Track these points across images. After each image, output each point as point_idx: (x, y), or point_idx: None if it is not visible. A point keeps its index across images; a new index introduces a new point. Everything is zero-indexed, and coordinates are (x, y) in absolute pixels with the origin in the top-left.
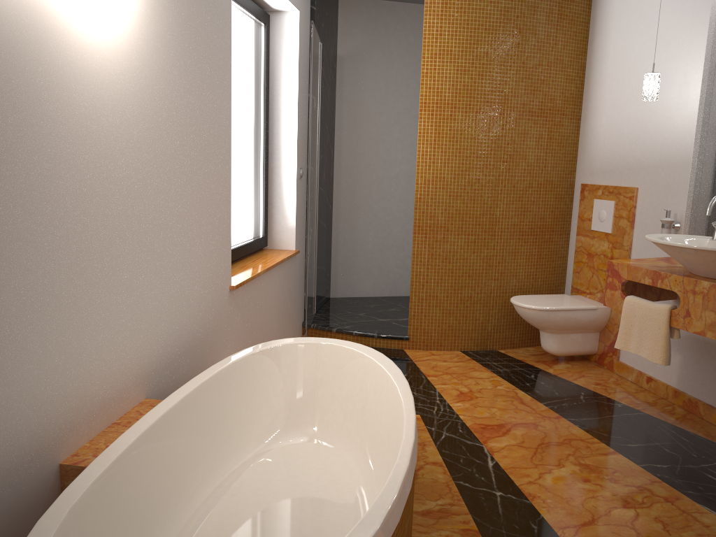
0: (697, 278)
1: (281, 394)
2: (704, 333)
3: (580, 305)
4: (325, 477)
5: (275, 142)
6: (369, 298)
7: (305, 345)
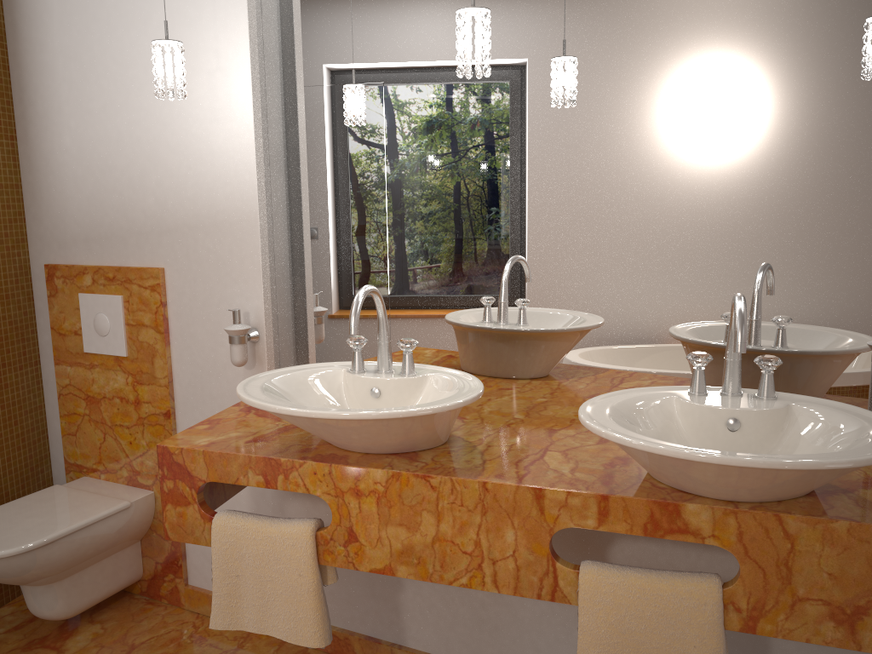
0: (357, 462)
1: None
2: (392, 569)
3: (98, 512)
4: None
5: None
6: None
7: None
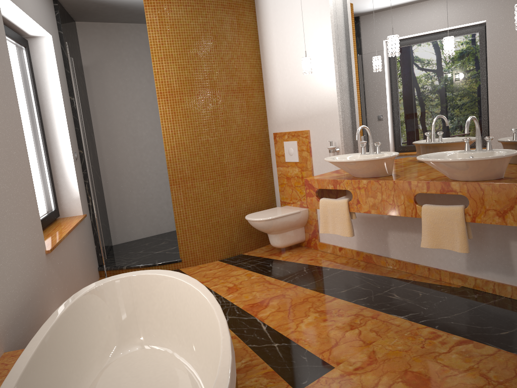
0: (359, 179)
1: (109, 321)
2: (370, 211)
3: (290, 212)
4: (160, 369)
5: (51, 136)
6: (142, 239)
7: (119, 280)
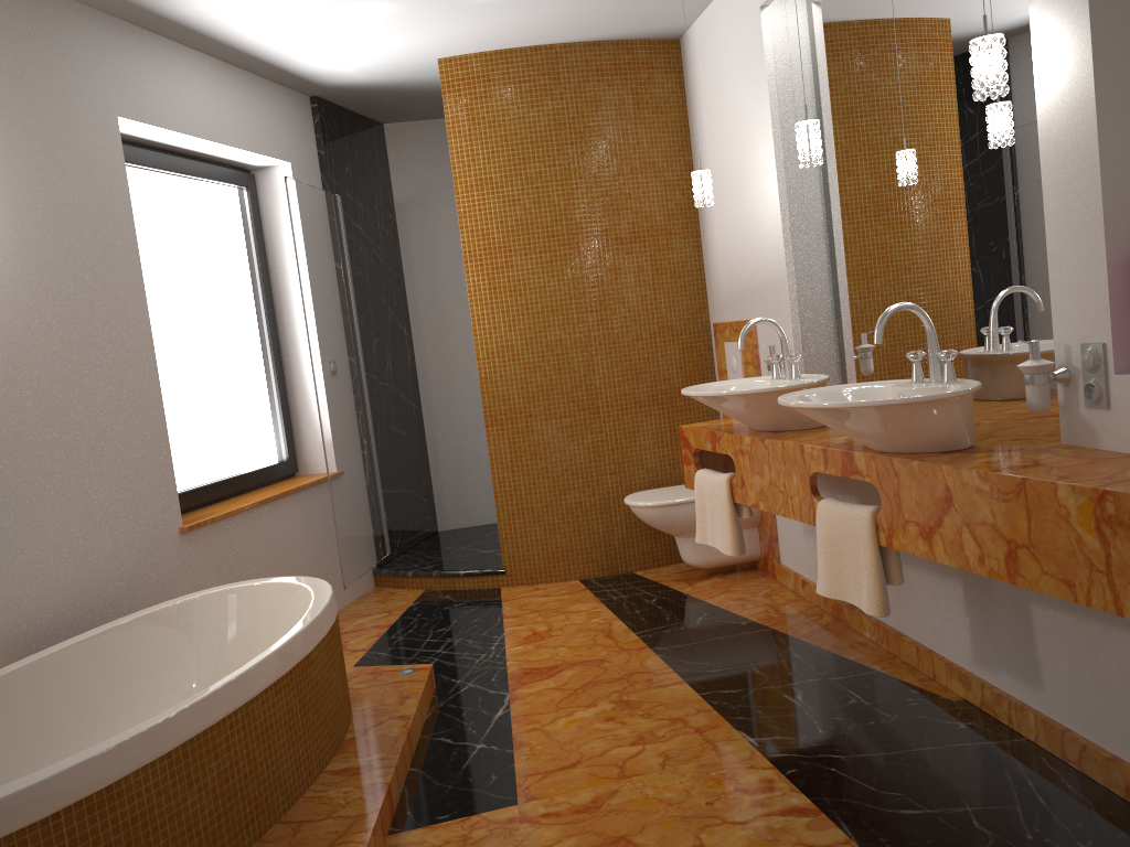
0: (744, 433)
1: (219, 653)
2: (758, 504)
3: None
4: None
5: (289, 334)
6: (493, 524)
7: (251, 588)
